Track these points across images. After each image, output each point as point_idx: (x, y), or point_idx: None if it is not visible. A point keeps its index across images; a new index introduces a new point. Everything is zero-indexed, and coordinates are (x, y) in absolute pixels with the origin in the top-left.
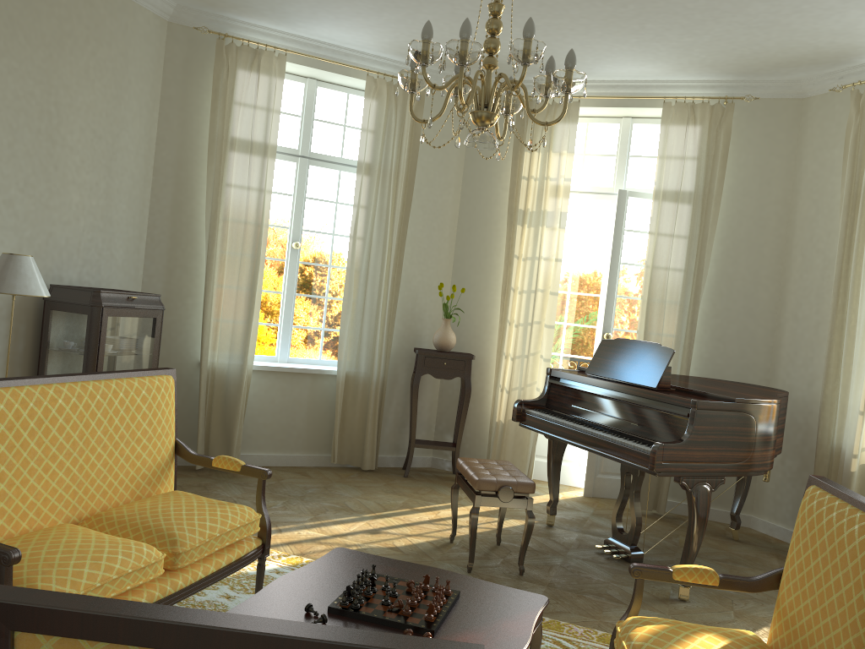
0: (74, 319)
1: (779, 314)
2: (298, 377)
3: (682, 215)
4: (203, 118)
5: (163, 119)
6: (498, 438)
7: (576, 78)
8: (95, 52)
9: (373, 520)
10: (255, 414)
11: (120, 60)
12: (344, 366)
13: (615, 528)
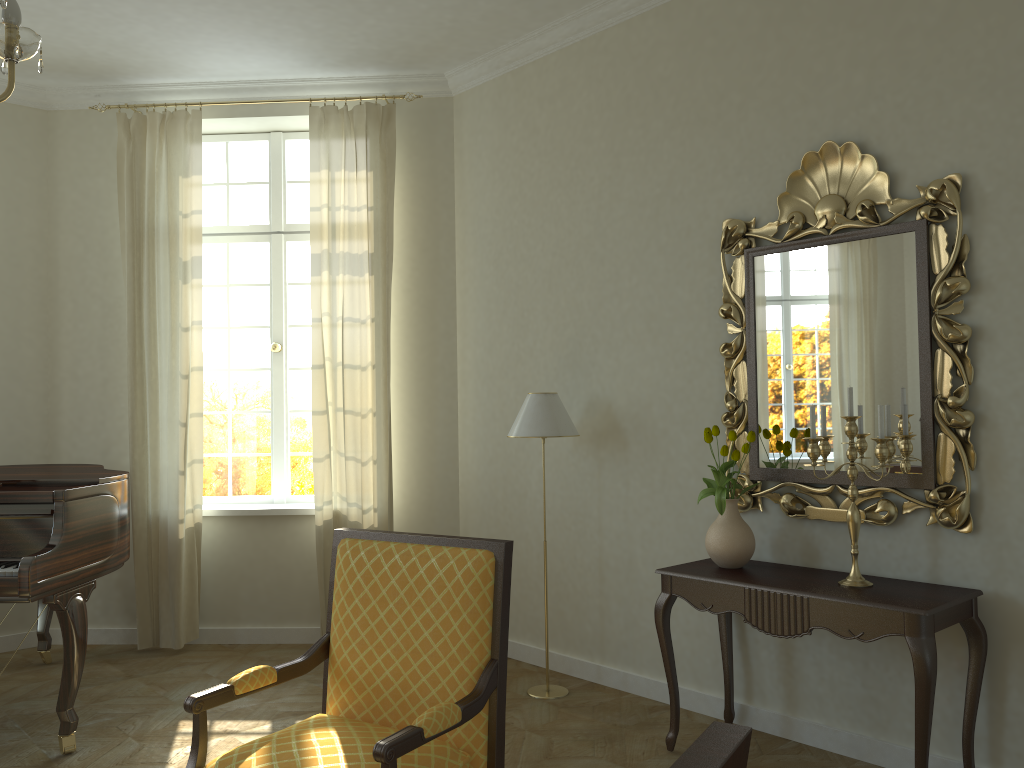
0: None
1: (52, 374)
2: None
3: None
4: None
5: None
6: None
7: (34, 42)
8: None
9: None
10: None
11: None
12: None
13: None
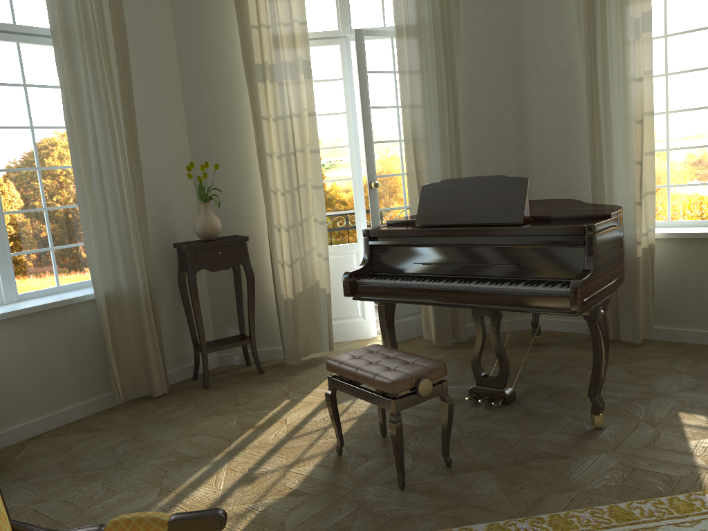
0: None
1: (523, 131)
2: (44, 316)
3: (427, 46)
4: None
5: None
6: (291, 315)
7: None
8: None
9: (232, 462)
10: None
11: None
12: (101, 286)
13: (478, 375)
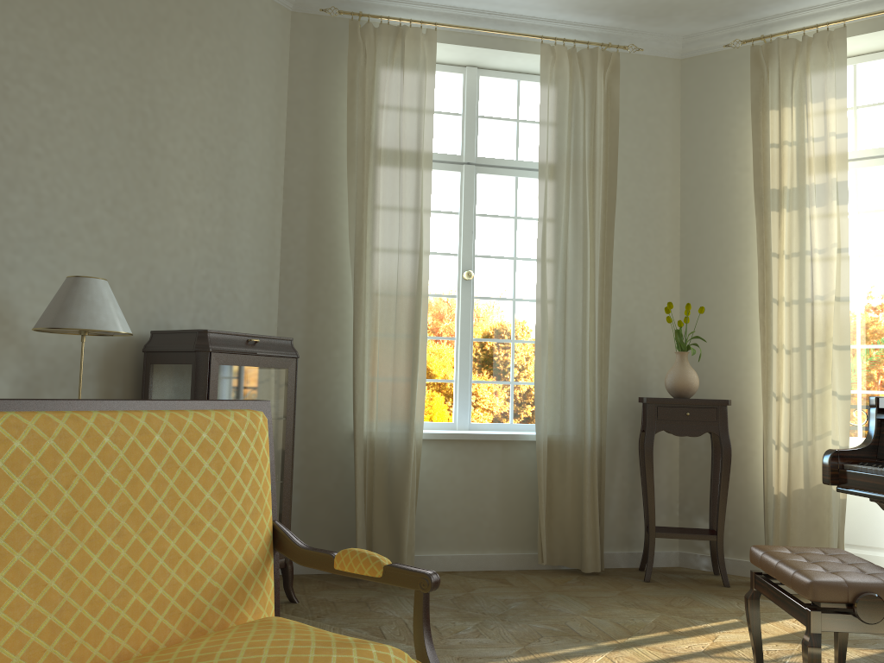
0: (177, 372)
1: None
2: (484, 446)
3: None
4: (340, 122)
5: (292, 128)
6: (781, 518)
7: None
8: (200, 43)
9: (616, 653)
10: (431, 500)
11: (233, 54)
12: (544, 427)
13: None
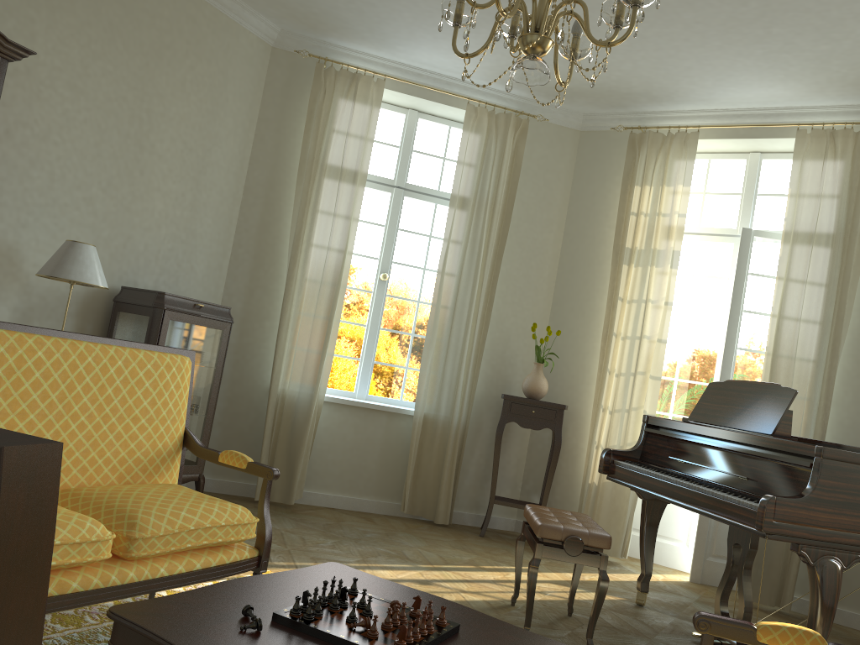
0: (137, 320)
1: None
2: (373, 414)
3: (818, 254)
4: (297, 141)
5: (258, 140)
6: (590, 502)
7: None
8: (194, 67)
9: (428, 572)
10: (324, 449)
11: (219, 77)
12: (422, 406)
13: (718, 613)
